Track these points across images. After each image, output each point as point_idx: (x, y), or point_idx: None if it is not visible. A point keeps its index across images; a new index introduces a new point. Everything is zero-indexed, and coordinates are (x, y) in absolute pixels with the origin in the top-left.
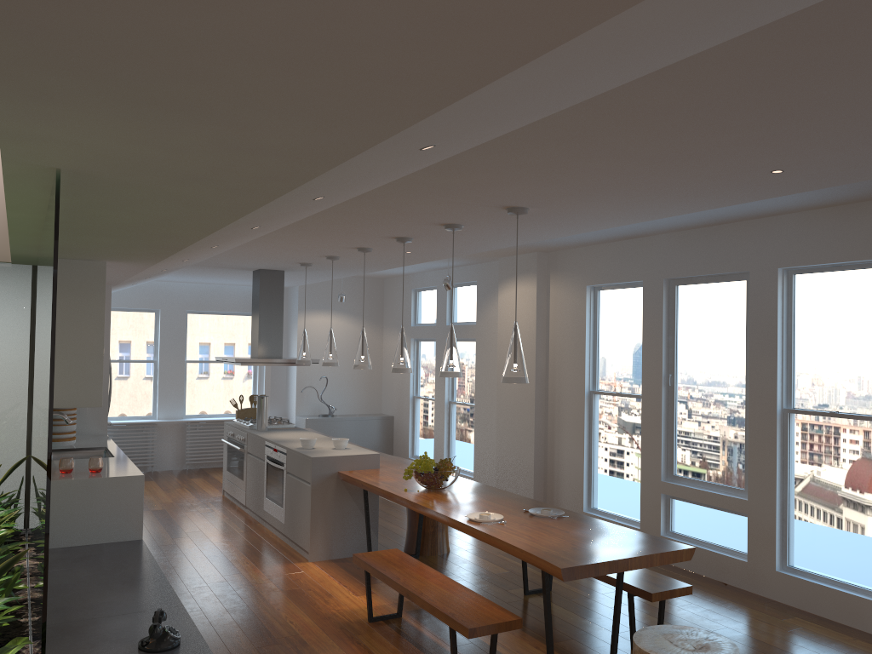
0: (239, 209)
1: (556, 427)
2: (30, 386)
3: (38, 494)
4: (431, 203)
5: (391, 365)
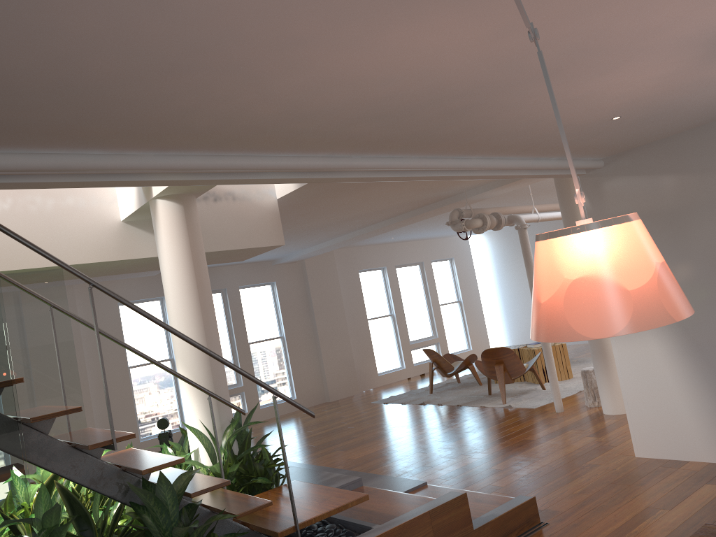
0: None
1: None
2: None
3: None
4: None
5: None
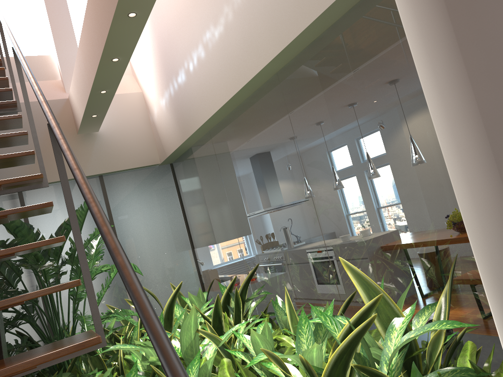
0: None
1: None
2: (190, 239)
3: (373, 242)
4: None
5: None
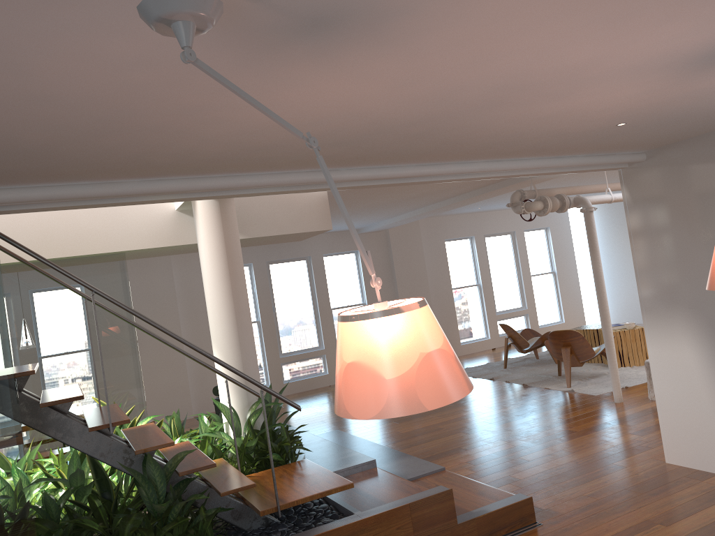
0: None
1: None
2: None
3: None
4: None
5: None
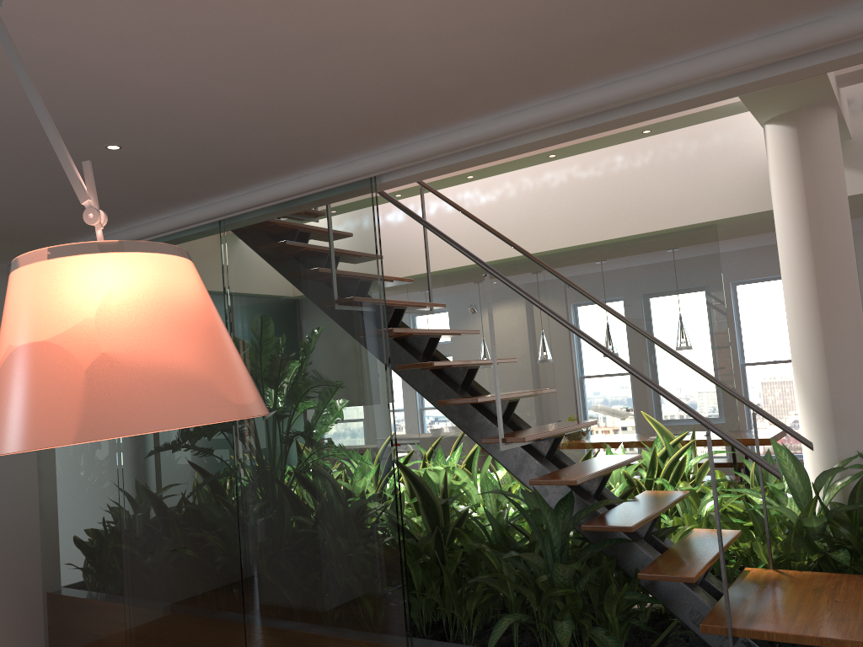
0: None
1: None
2: None
3: (616, 413)
4: None
5: None
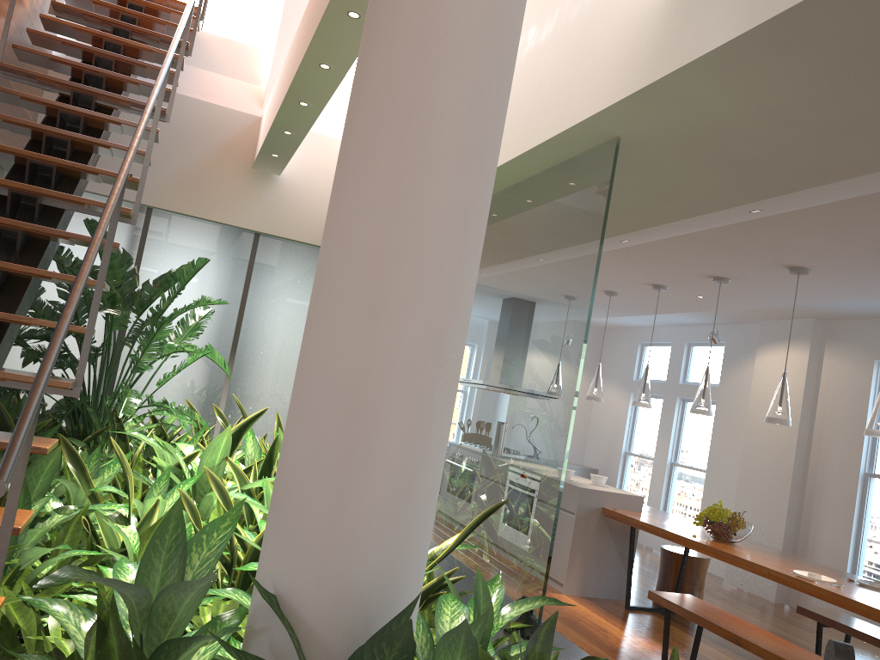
0: (704, 207)
1: (815, 506)
2: None
3: (467, 455)
4: (815, 238)
5: (601, 417)
